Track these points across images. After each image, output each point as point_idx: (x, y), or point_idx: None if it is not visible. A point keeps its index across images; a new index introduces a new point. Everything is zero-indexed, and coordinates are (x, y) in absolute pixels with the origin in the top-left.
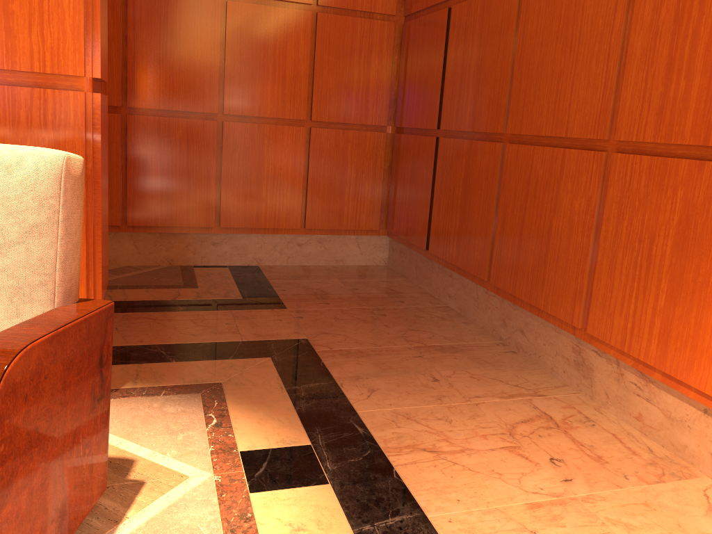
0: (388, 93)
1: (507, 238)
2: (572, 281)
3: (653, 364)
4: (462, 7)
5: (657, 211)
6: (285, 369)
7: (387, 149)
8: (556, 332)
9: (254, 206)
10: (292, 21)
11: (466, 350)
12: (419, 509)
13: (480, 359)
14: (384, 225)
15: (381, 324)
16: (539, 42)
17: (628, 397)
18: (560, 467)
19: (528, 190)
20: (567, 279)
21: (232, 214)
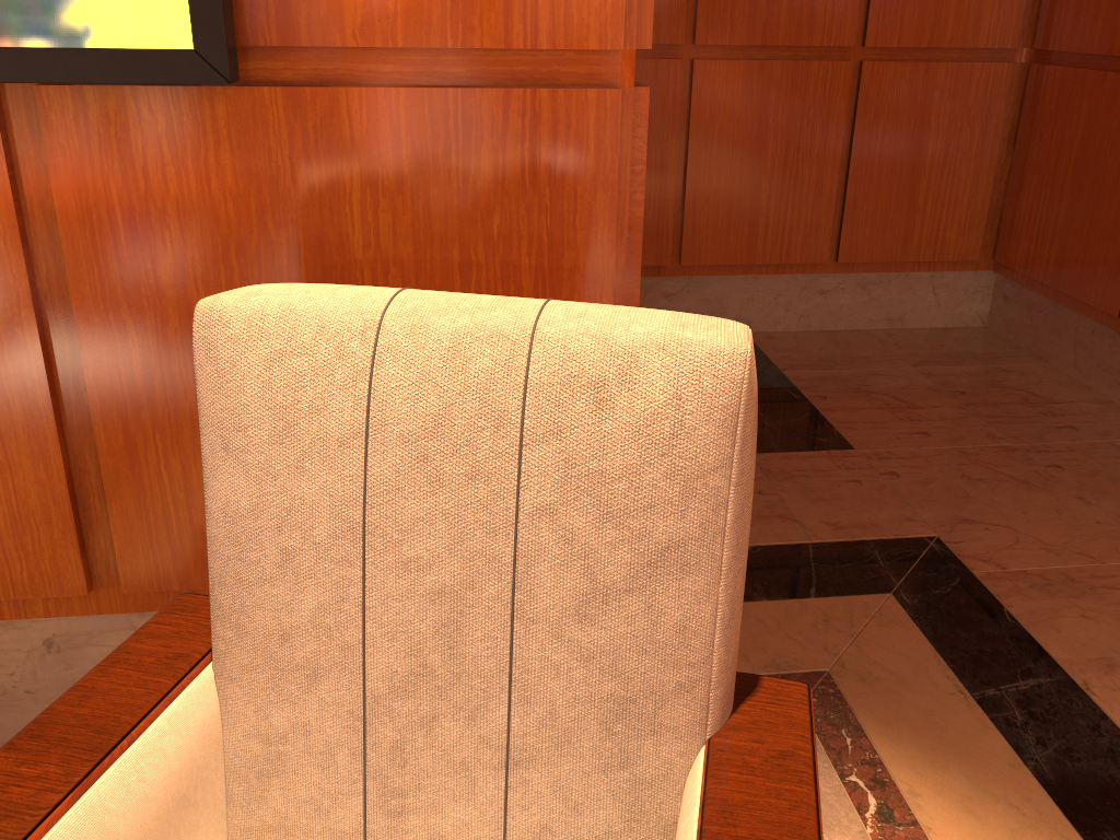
0: None
1: None
2: None
3: None
4: None
5: None
6: (940, 632)
7: (1011, 98)
8: None
9: (745, 223)
10: None
11: None
12: None
13: None
14: (988, 251)
15: (1067, 494)
16: None
17: None
18: None
19: None
20: None
21: (703, 240)
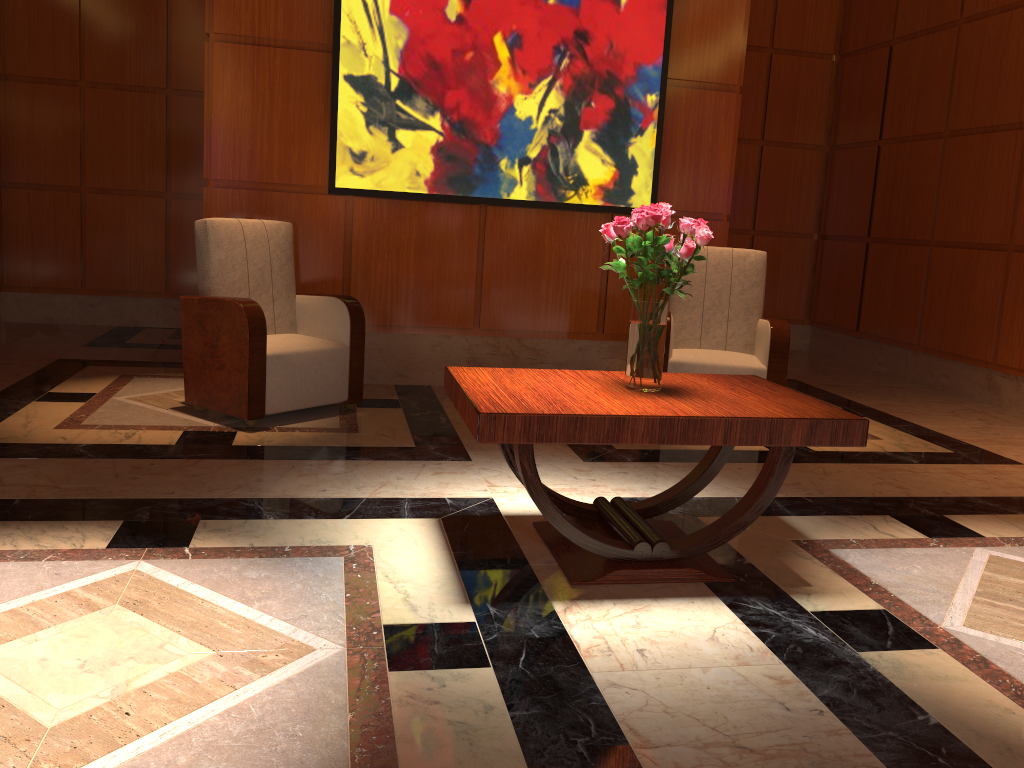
0: (815, 207)
1: (934, 312)
2: (985, 333)
3: None
4: (891, 148)
5: None
6: (796, 388)
7: (812, 253)
8: (973, 370)
9: None
10: (743, 154)
11: (906, 388)
12: (915, 424)
13: (918, 391)
14: (807, 316)
15: (837, 376)
16: (959, 181)
17: (1023, 398)
18: (984, 421)
19: (951, 278)
20: (981, 332)
21: None
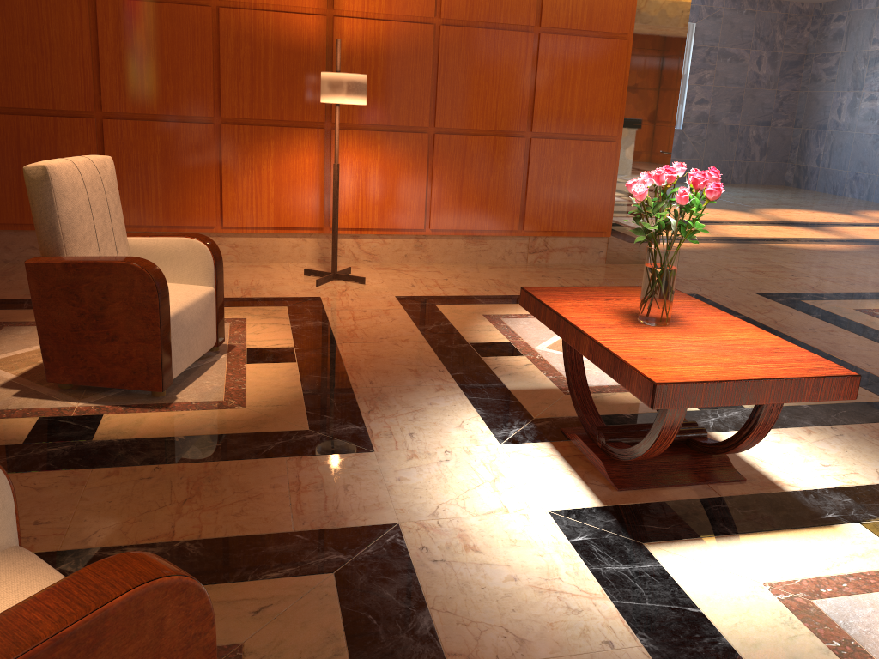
0: None
1: (1, 185)
2: None
3: (163, 224)
4: None
5: (146, 148)
6: None
7: None
8: None
9: None
10: None
11: (14, 270)
12: None
13: None
14: None
15: None
16: (1, 40)
17: None
18: None
19: (19, 147)
20: None
21: None
